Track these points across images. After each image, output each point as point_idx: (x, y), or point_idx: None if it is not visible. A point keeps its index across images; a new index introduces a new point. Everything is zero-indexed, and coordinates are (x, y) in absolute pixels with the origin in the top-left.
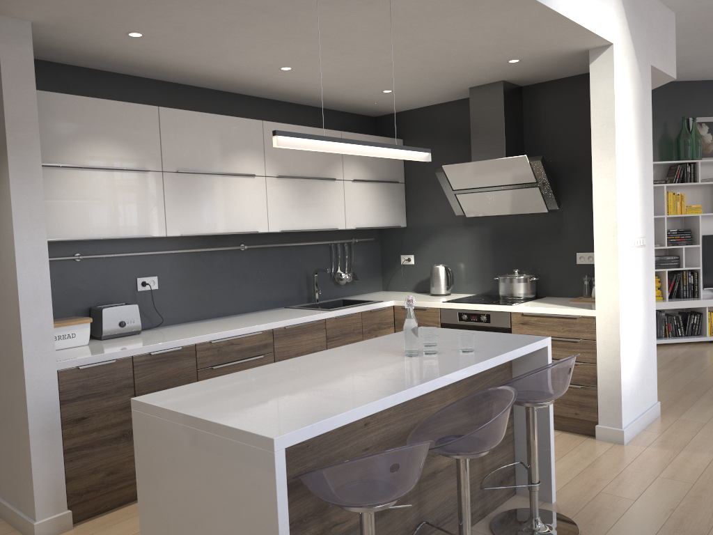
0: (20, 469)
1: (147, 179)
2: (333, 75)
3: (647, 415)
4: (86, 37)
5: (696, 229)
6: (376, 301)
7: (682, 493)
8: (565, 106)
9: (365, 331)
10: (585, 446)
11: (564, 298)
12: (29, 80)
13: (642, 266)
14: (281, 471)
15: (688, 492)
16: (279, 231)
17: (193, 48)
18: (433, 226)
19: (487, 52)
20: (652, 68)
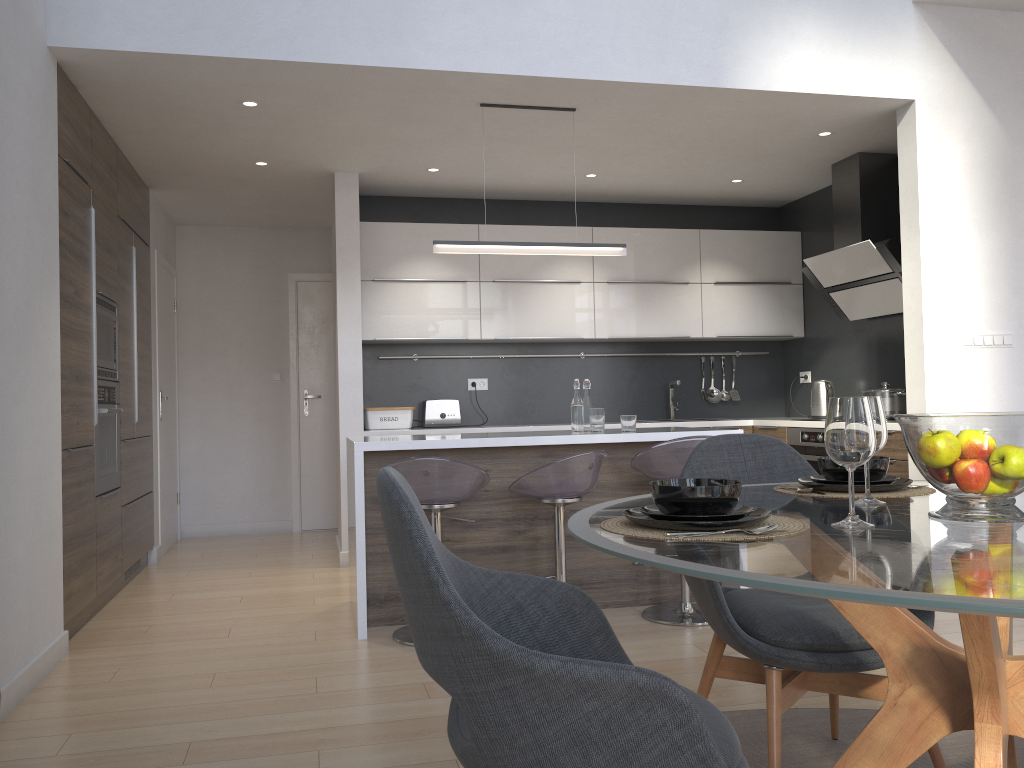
0: (340, 512)
1: (465, 288)
2: (647, 174)
3: None
4: (404, 177)
5: None
6: (727, 419)
7: None
8: None
9: None
10: None
11: None
12: (355, 216)
13: (1003, 372)
14: (359, 465)
15: None
16: (608, 338)
17: (488, 172)
18: (827, 334)
19: (772, 132)
20: None
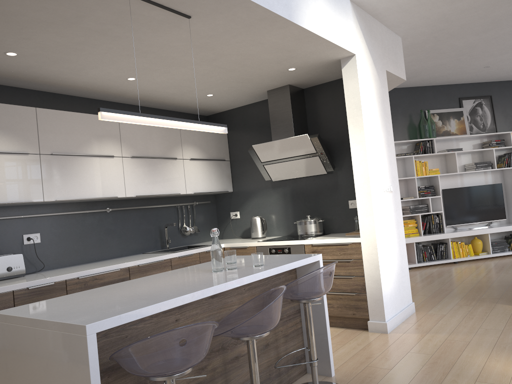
0: None
1: (28, 159)
2: (167, 83)
3: (404, 312)
4: None
5: (437, 185)
6: (210, 245)
7: (423, 361)
8: (332, 100)
9: None
10: (361, 337)
11: (342, 233)
12: None
13: (391, 206)
14: (93, 351)
15: (428, 360)
16: (134, 196)
17: (58, 64)
18: (251, 189)
19: (271, 63)
20: (388, 72)
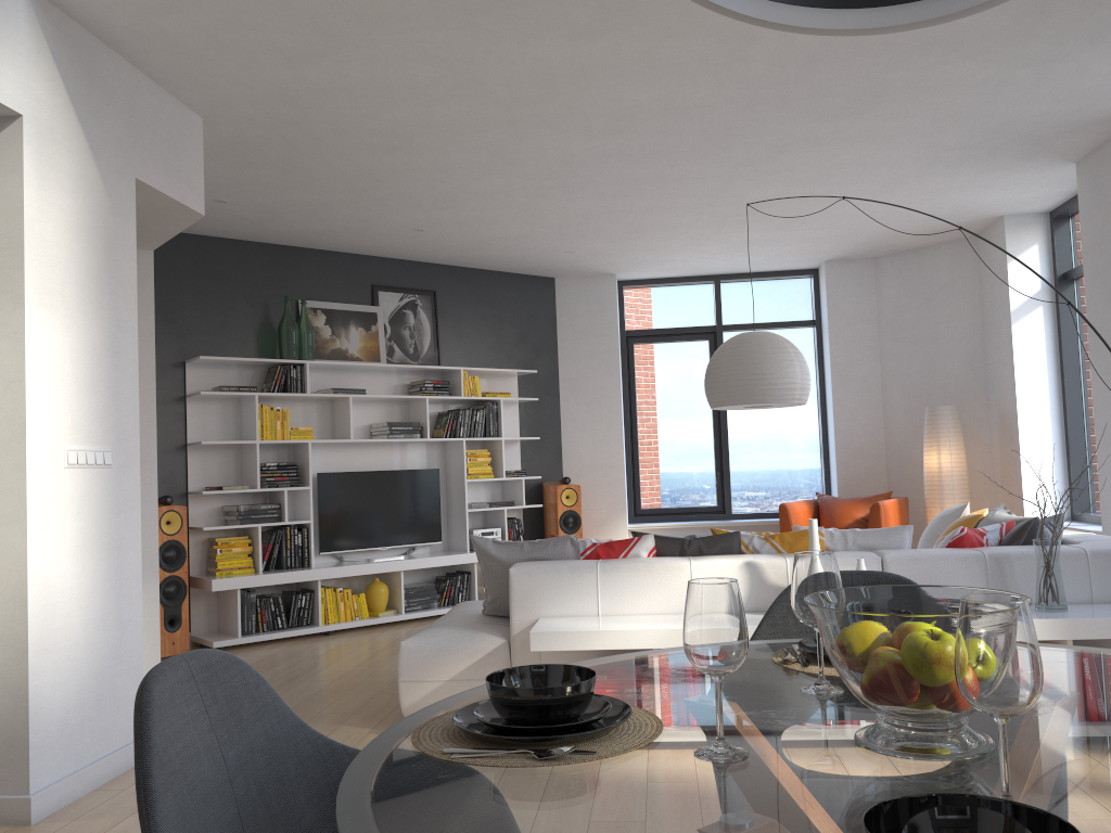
0: None
1: None
2: None
3: (109, 762)
4: None
5: (306, 463)
6: None
7: None
8: None
9: None
10: None
11: None
12: None
13: (103, 500)
14: None
15: None
16: None
17: None
18: None
19: None
20: (146, 186)
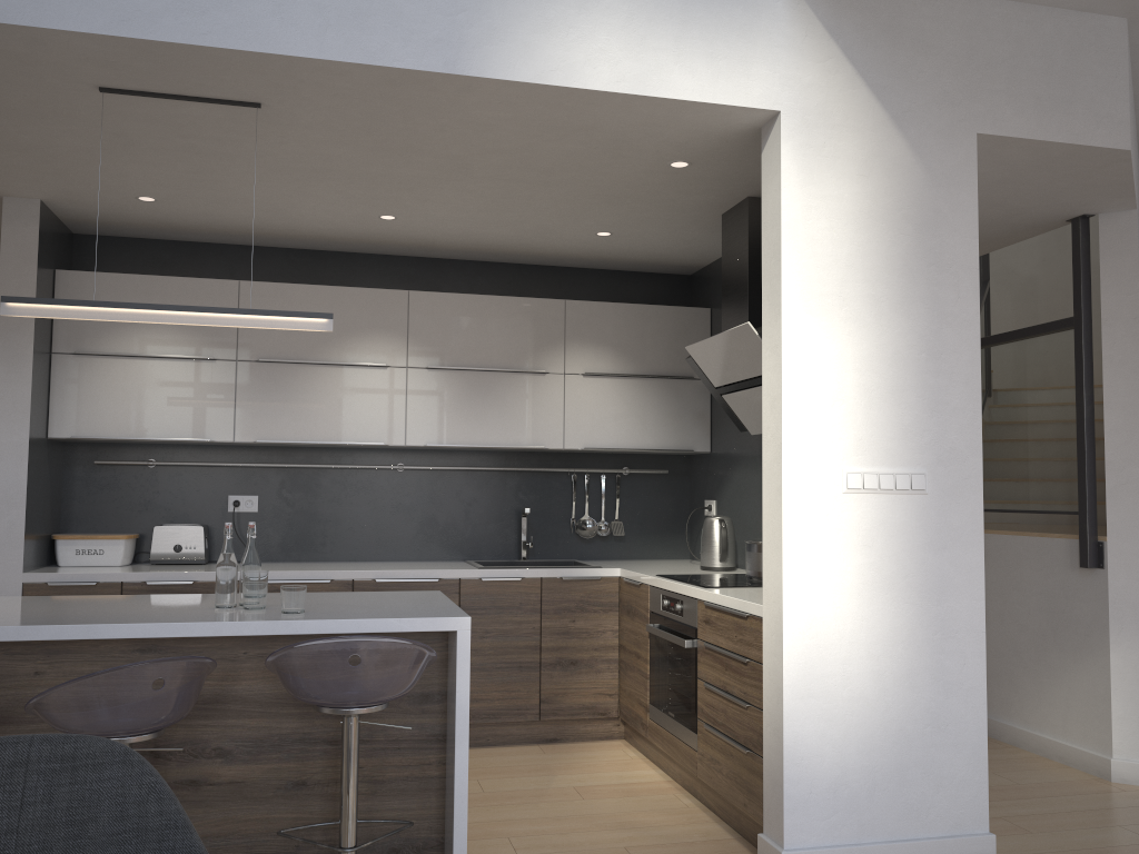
0: None
1: (214, 369)
2: (468, 219)
3: (914, 849)
4: (117, 208)
5: None
6: (585, 566)
7: None
8: None
9: (548, 609)
10: None
11: None
12: (31, 261)
13: (910, 532)
14: None
15: None
16: (425, 445)
17: (233, 205)
18: (733, 451)
19: (599, 158)
20: (1004, 138)
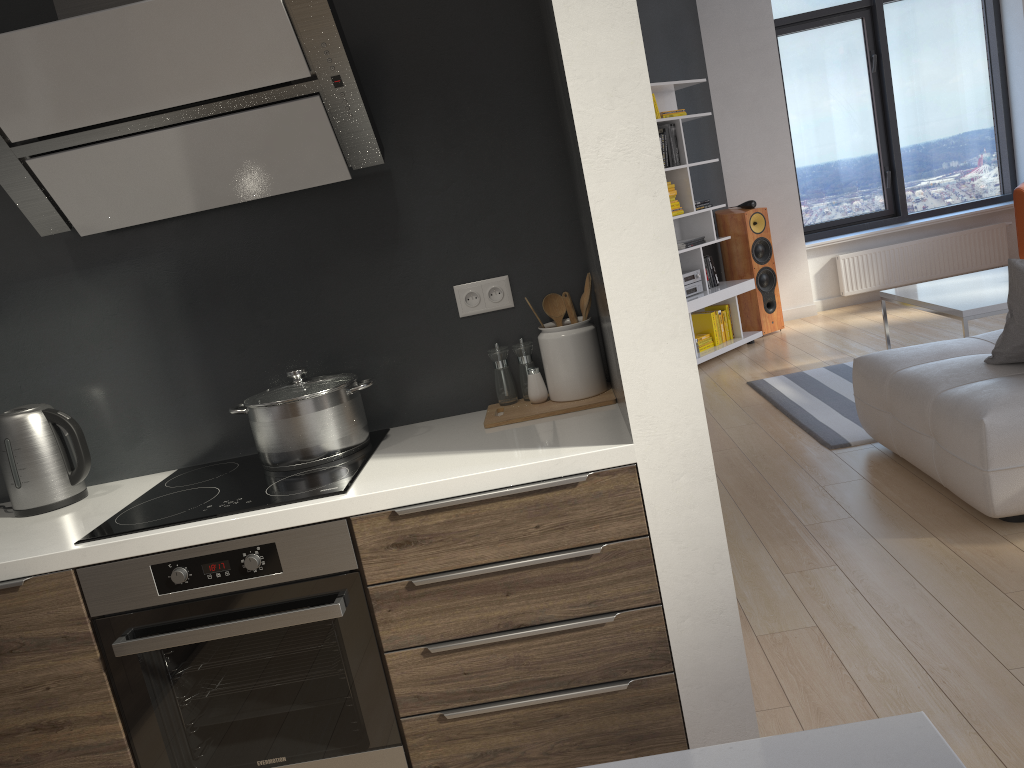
0: None
1: None
2: None
3: None
4: None
5: None
6: None
7: None
8: None
9: None
10: None
11: (448, 421)
12: None
13: None
14: None
15: None
16: None
17: None
18: None
19: None
20: None
